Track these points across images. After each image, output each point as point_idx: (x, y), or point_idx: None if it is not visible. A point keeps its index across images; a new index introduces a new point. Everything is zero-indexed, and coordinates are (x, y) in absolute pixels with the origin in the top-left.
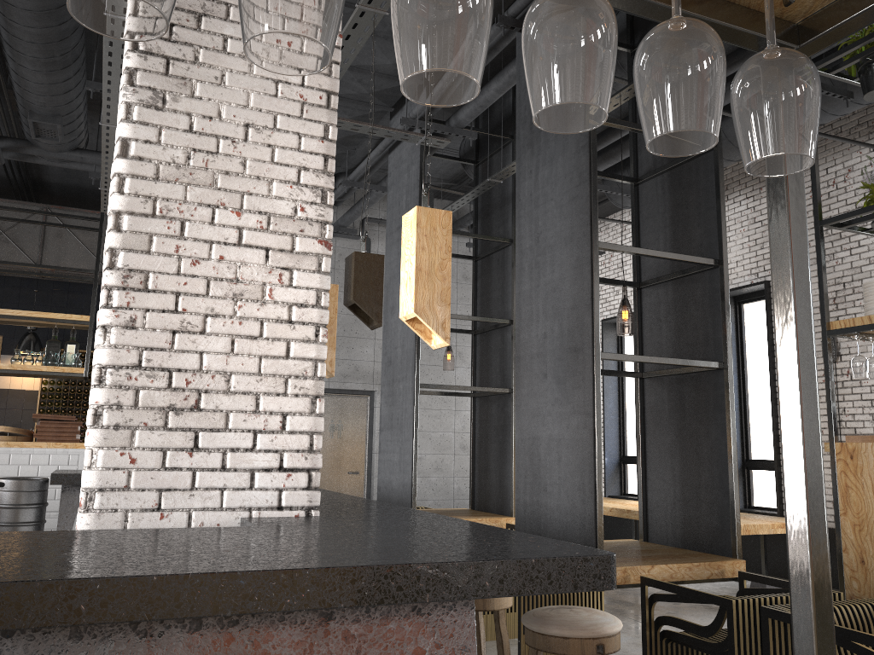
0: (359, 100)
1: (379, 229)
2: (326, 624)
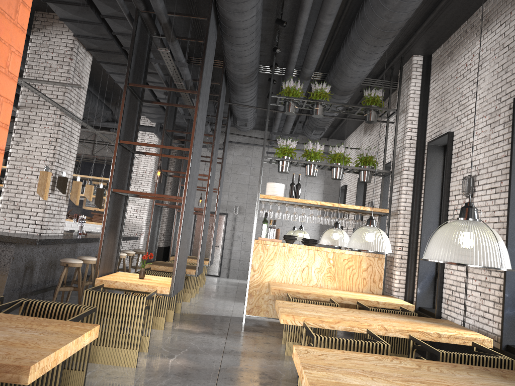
0: None
1: (235, 145)
2: None
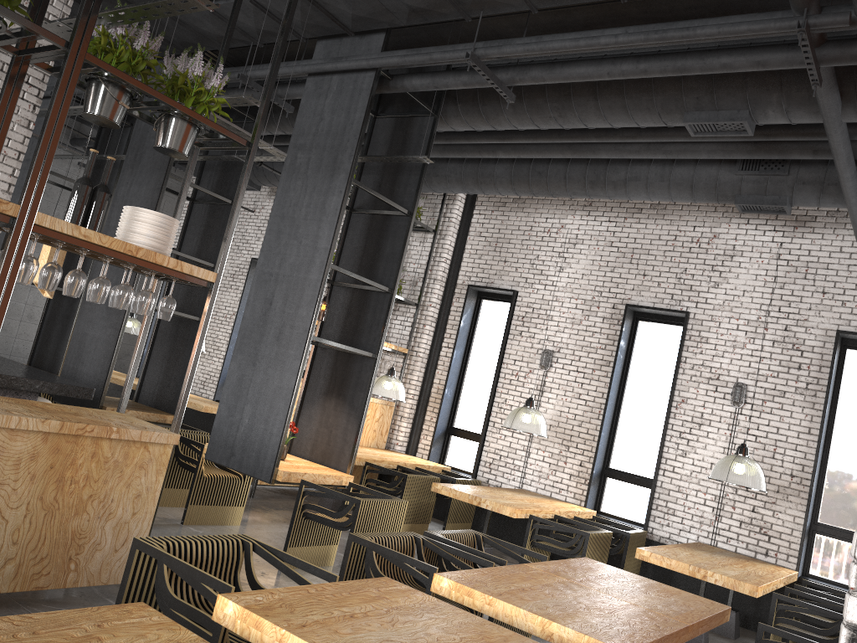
0: None
1: None
2: None
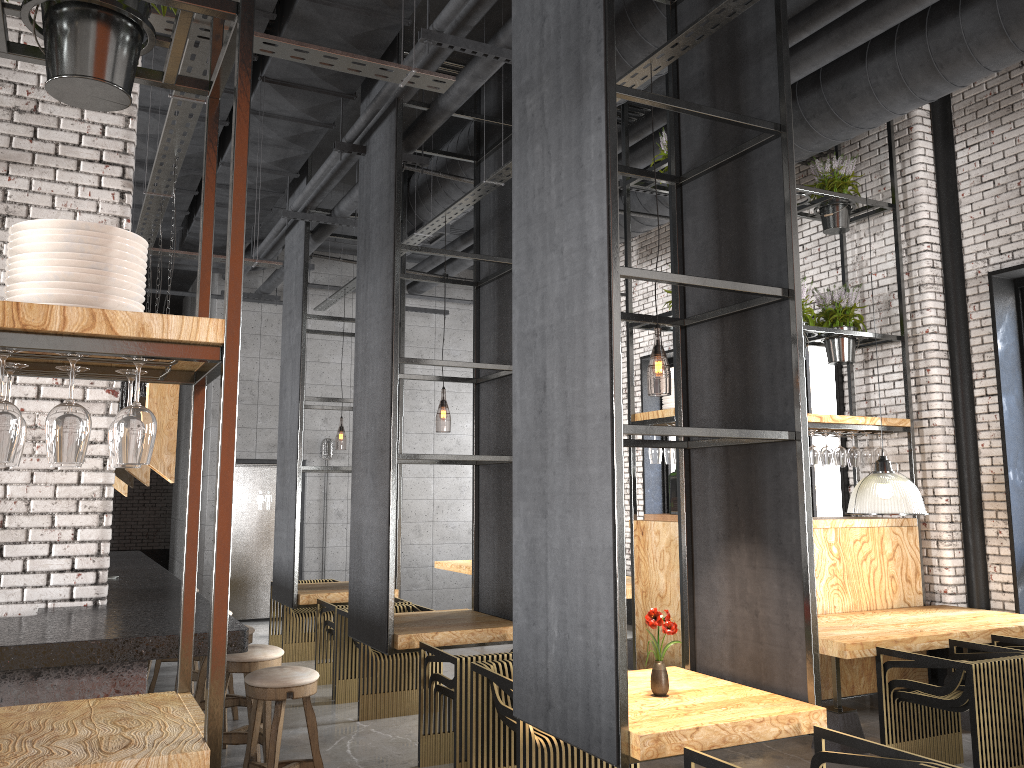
0: (248, 187)
1: (309, 292)
2: (36, 679)
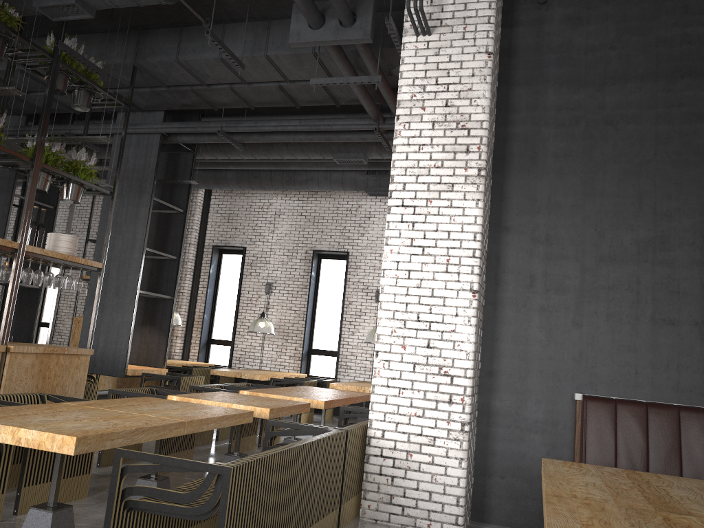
0: None
1: None
2: None
